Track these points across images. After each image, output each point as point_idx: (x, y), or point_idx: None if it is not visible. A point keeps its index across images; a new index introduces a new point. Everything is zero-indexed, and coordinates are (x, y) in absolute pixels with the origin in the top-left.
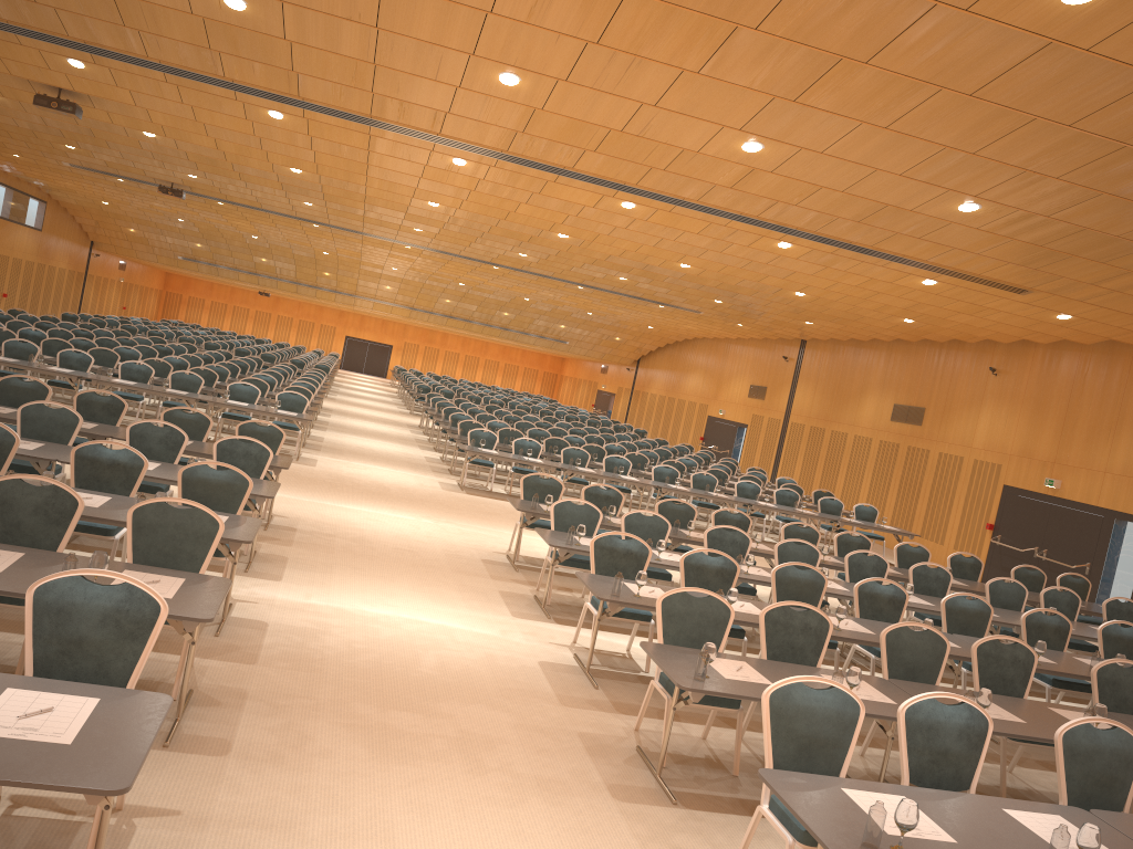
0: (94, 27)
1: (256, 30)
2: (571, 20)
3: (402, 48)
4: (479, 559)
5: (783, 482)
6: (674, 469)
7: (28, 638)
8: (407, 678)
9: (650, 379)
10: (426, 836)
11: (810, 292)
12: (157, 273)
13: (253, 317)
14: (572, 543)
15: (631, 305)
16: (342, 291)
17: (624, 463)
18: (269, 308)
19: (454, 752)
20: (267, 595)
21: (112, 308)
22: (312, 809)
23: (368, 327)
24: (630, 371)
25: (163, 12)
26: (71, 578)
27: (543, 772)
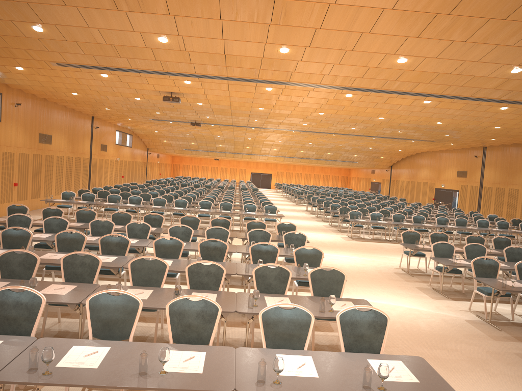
0: (208, 68)
1: (289, 59)
2: (456, 34)
3: (354, 55)
4: (393, 273)
5: (491, 216)
6: (446, 218)
7: (340, 336)
8: (422, 333)
9: (399, 174)
10: None
11: (505, 126)
12: (169, 157)
13: (210, 170)
14: (454, 263)
15: (396, 142)
16: (254, 153)
17: (422, 218)
18: (216, 165)
19: (475, 367)
20: None
21: (156, 175)
22: None
23: (260, 167)
24: (387, 171)
25: (245, 58)
26: (352, 310)
27: (519, 373)
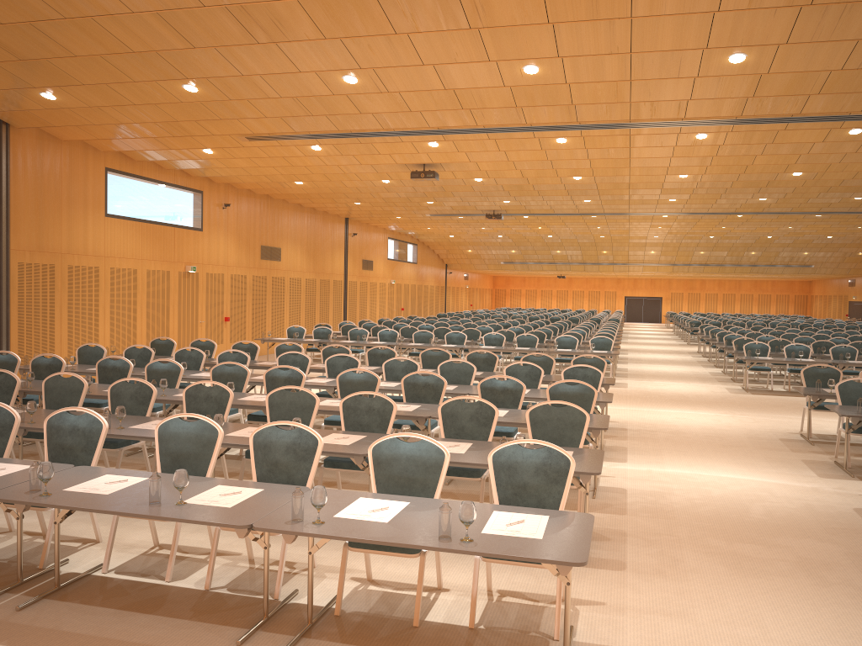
0: (443, 116)
1: (546, 83)
2: None
3: (649, 62)
4: (777, 439)
5: None
6: None
7: (493, 486)
8: (743, 521)
9: None
10: (792, 626)
11: None
12: (487, 278)
13: (556, 295)
14: None
15: None
16: (617, 262)
17: None
18: (565, 287)
19: (797, 571)
20: (619, 471)
21: (464, 307)
22: (696, 605)
23: (640, 287)
24: None
25: (485, 92)
26: (512, 446)
27: None
